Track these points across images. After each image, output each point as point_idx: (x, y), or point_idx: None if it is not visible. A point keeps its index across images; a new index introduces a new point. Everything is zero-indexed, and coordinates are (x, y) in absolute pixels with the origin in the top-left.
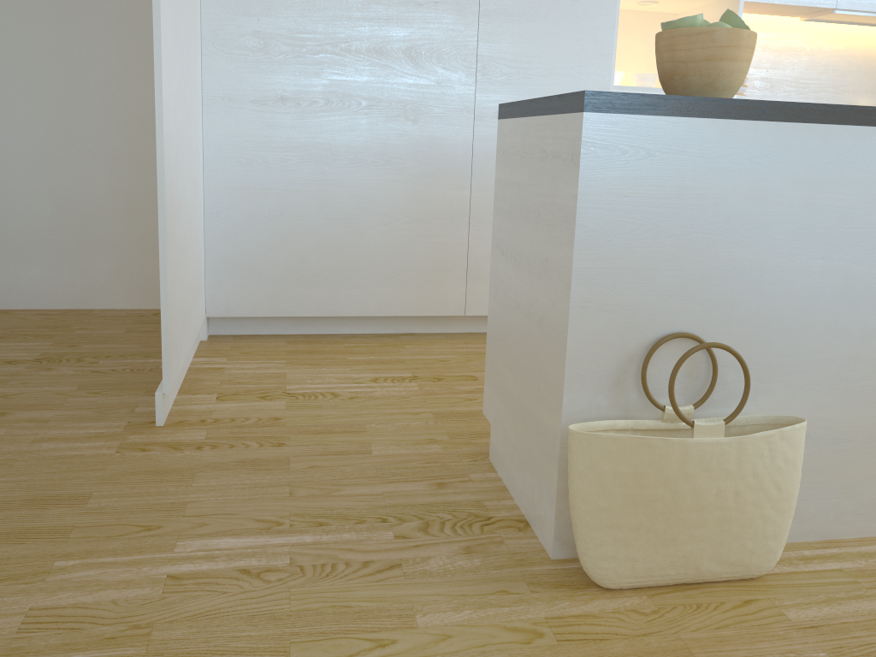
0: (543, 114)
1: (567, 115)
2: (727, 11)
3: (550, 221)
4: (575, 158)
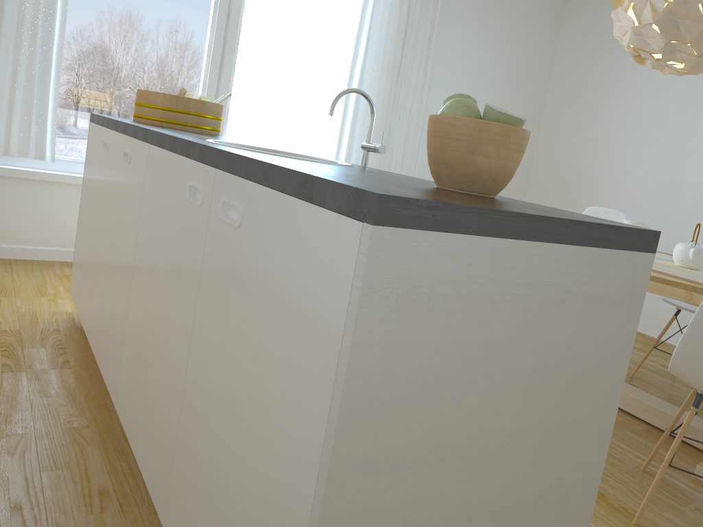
0: (569, 242)
1: (626, 252)
2: (474, 100)
3: (575, 375)
4: (635, 300)
